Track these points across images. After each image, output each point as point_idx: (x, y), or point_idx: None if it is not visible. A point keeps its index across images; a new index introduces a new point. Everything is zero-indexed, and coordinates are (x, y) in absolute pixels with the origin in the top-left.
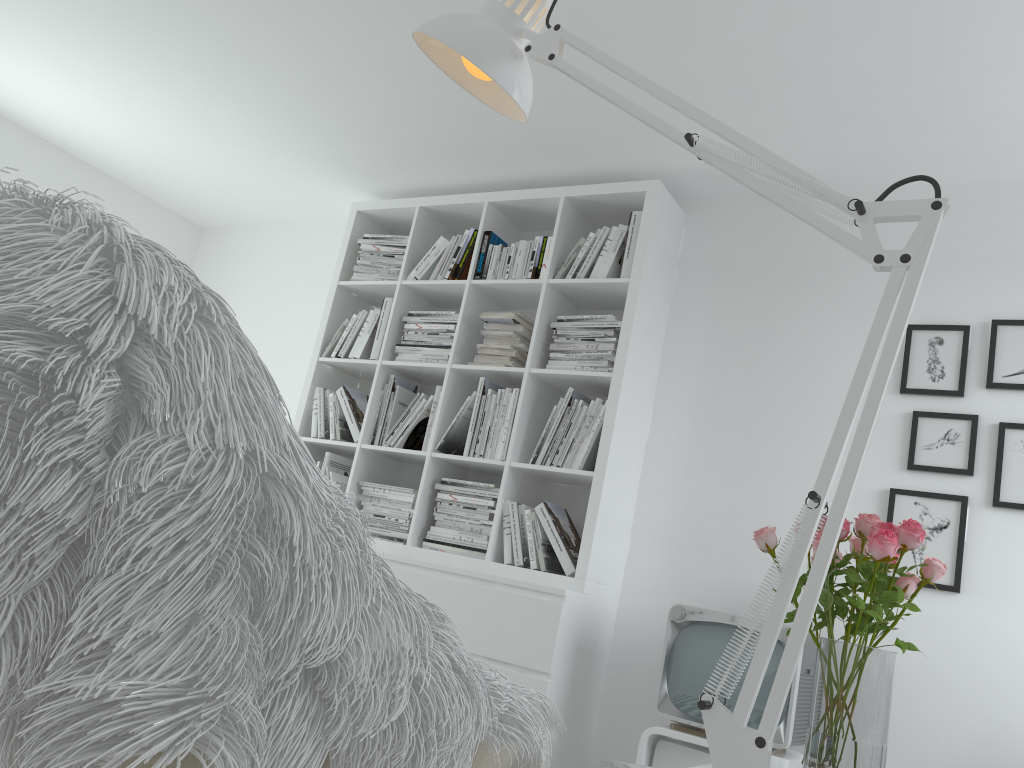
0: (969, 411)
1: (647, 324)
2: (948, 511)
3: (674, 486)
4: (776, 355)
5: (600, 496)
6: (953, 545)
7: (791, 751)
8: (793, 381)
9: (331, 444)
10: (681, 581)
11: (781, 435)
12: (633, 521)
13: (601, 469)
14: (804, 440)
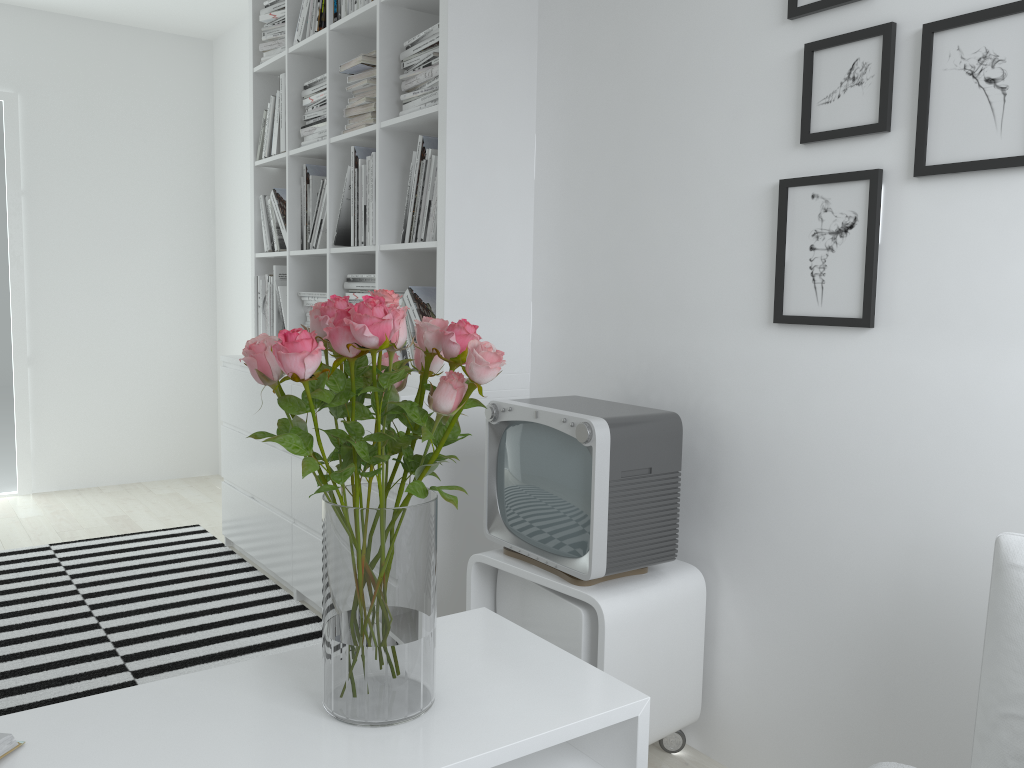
0: (884, 19)
1: (486, 21)
2: (854, 200)
3: (563, 233)
4: (647, 11)
5: (444, 271)
6: (862, 254)
7: (673, 566)
8: (667, 45)
9: (275, 256)
10: (579, 356)
11: (659, 132)
12: (532, 287)
13: (441, 237)
14: (684, 132)
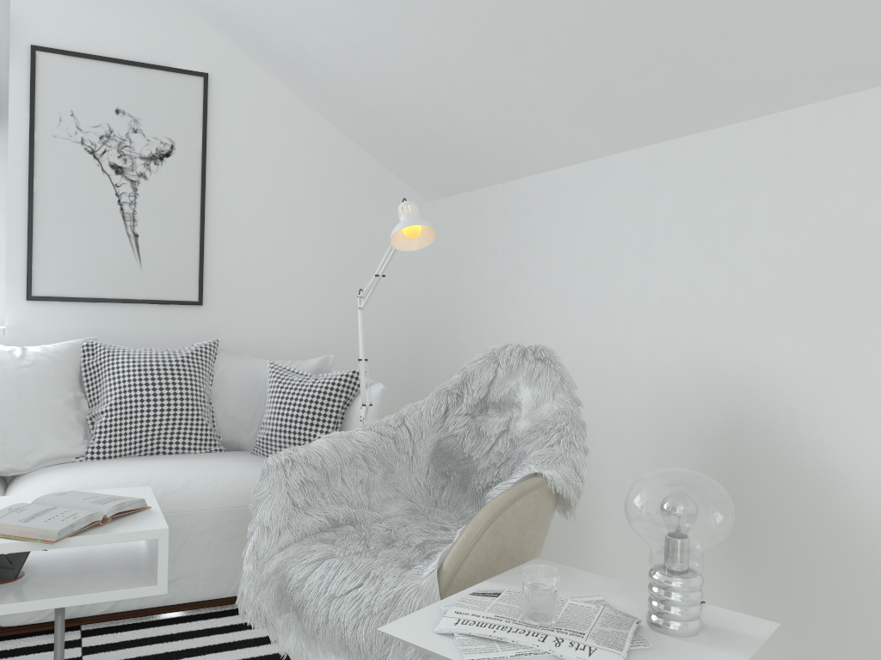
0: None
1: None
2: None
3: None
4: None
5: None
6: None
7: None
8: None
9: None
10: None
11: None
12: None
13: None
14: None
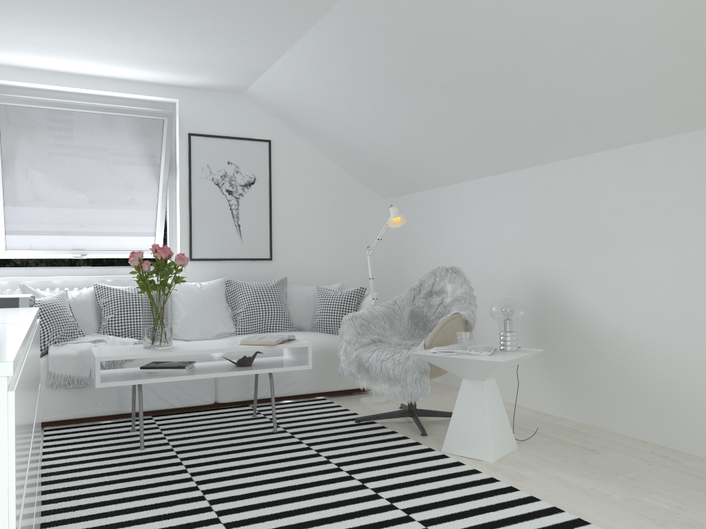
0: None
1: None
2: None
3: None
4: None
5: None
6: None
7: None
8: None
9: None
10: None
11: None
12: None
13: None
14: None
